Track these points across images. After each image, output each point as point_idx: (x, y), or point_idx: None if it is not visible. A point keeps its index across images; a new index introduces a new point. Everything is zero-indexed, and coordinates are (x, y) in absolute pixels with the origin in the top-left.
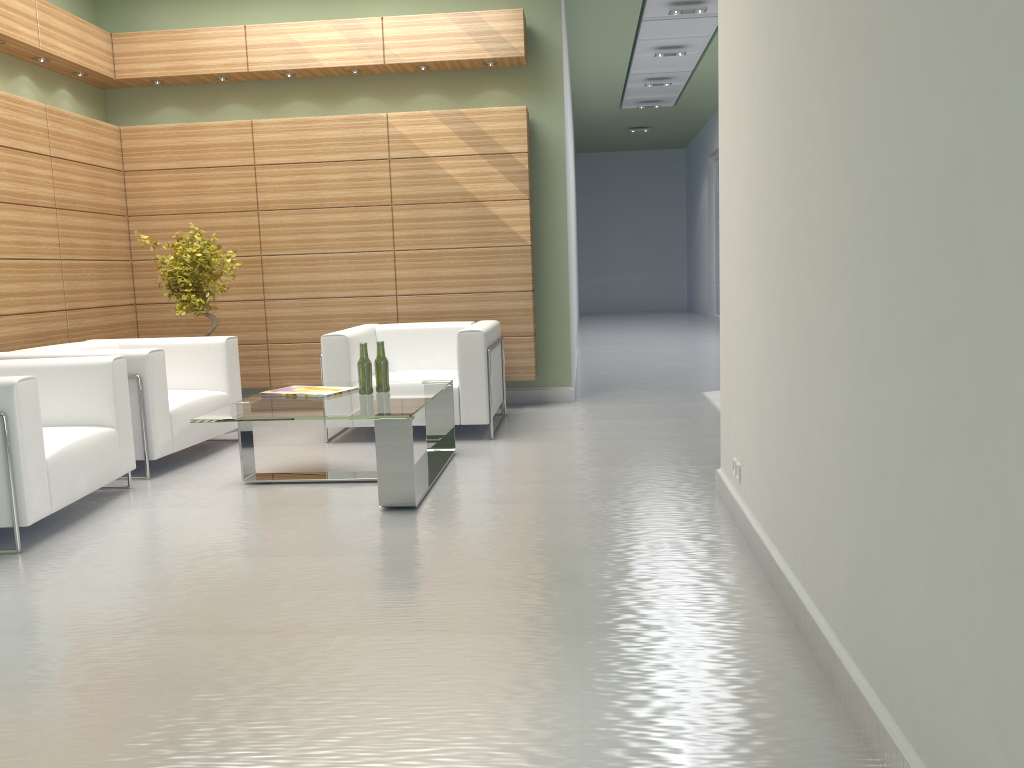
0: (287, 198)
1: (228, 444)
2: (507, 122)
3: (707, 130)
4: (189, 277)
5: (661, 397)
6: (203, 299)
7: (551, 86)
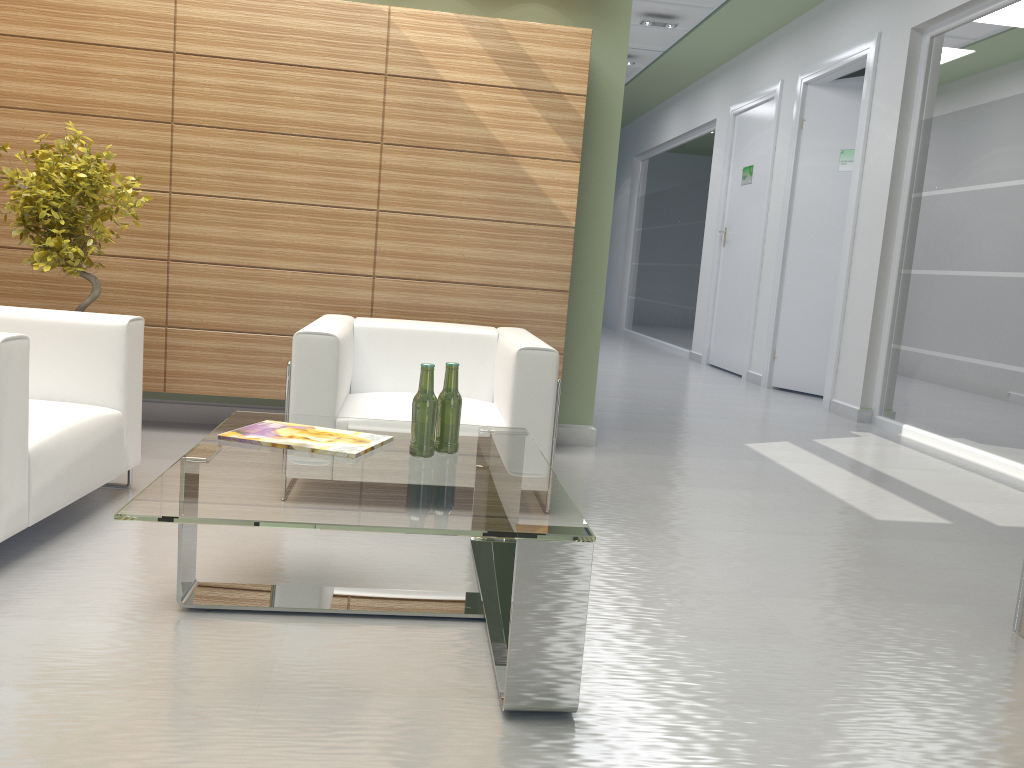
0: (221, 111)
1: (111, 494)
2: (563, 48)
3: (636, 127)
4: (60, 210)
5: (702, 448)
6: (80, 249)
7: (615, 11)
